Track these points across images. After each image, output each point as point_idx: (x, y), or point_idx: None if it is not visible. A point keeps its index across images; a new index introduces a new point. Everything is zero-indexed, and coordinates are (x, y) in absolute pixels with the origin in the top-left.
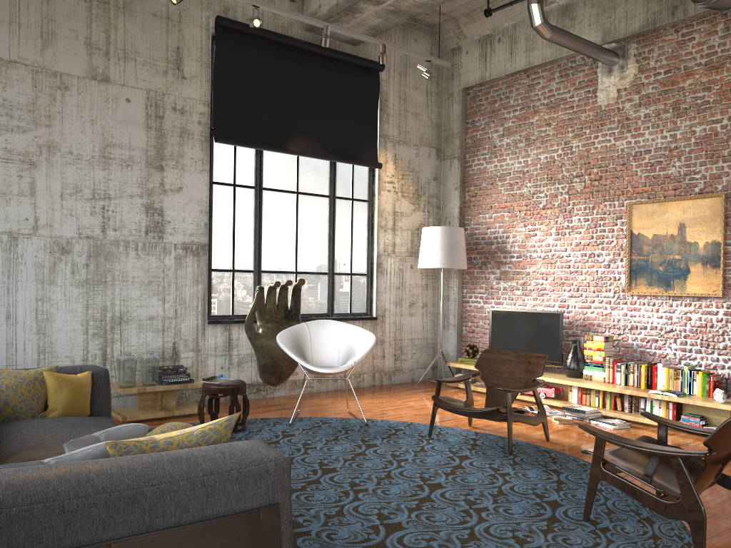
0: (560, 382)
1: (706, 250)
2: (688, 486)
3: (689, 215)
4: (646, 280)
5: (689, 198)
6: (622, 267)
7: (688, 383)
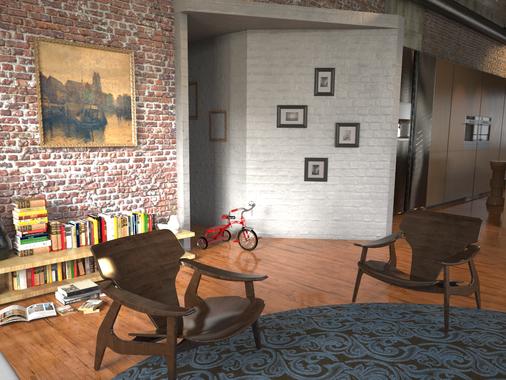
0: (14, 270)
1: (120, 103)
2: (474, 269)
3: (103, 66)
4: (63, 130)
5: (103, 49)
6: (29, 115)
7: (134, 226)
